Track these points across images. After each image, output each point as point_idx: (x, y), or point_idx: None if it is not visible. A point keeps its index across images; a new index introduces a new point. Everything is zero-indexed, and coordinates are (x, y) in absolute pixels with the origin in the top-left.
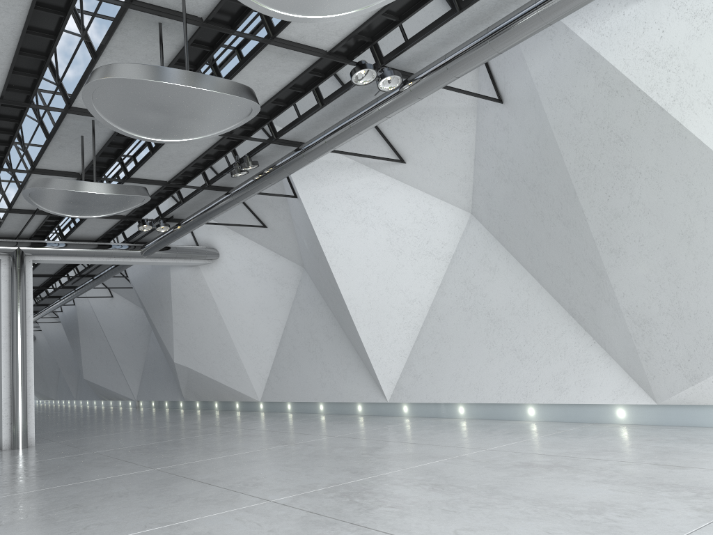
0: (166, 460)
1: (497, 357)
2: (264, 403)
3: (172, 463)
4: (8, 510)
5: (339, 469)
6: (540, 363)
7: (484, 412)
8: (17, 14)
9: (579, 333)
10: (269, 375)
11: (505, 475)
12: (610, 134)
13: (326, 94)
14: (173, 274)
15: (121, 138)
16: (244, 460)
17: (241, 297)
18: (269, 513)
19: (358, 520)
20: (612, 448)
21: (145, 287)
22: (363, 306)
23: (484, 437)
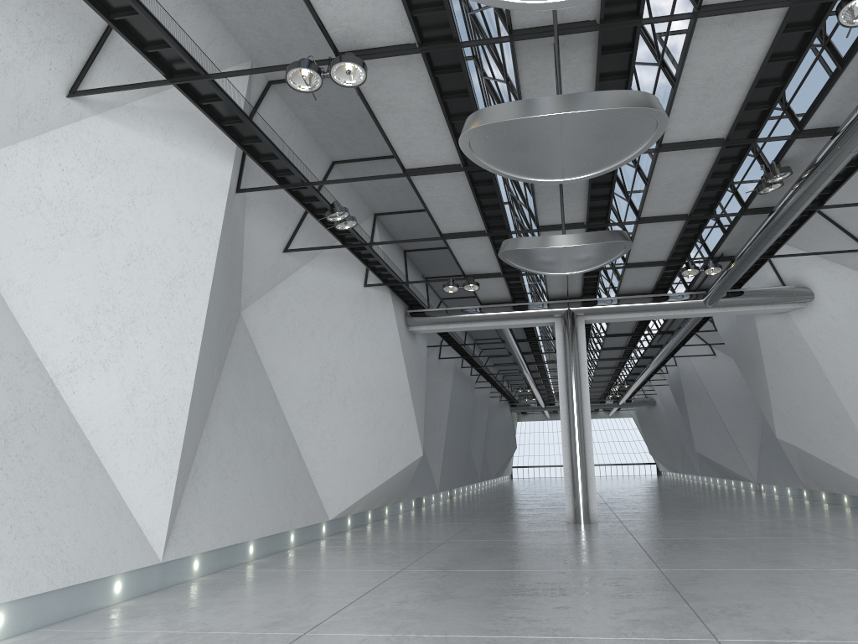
0: (686, 562)
1: None
2: None
3: (687, 567)
4: (482, 584)
5: None
6: None
7: None
8: (426, 85)
9: None
10: None
11: None
12: None
13: (844, 49)
14: (759, 324)
15: (602, 176)
16: (772, 579)
17: (852, 352)
18: None
19: None
20: None
21: (734, 342)
22: None
23: None
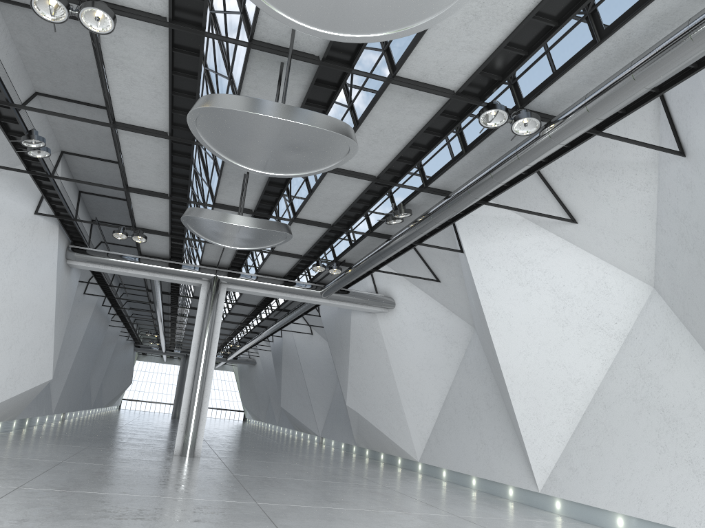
0: (276, 497)
1: (668, 466)
2: (422, 464)
3: (277, 501)
4: (102, 507)
5: None
6: None
7: None
8: (162, 56)
9: None
10: (429, 435)
11: None
12: None
13: (470, 140)
14: (353, 318)
15: (279, 178)
16: (341, 516)
17: (411, 350)
18: None
19: None
20: None
21: (331, 328)
22: (520, 378)
23: None
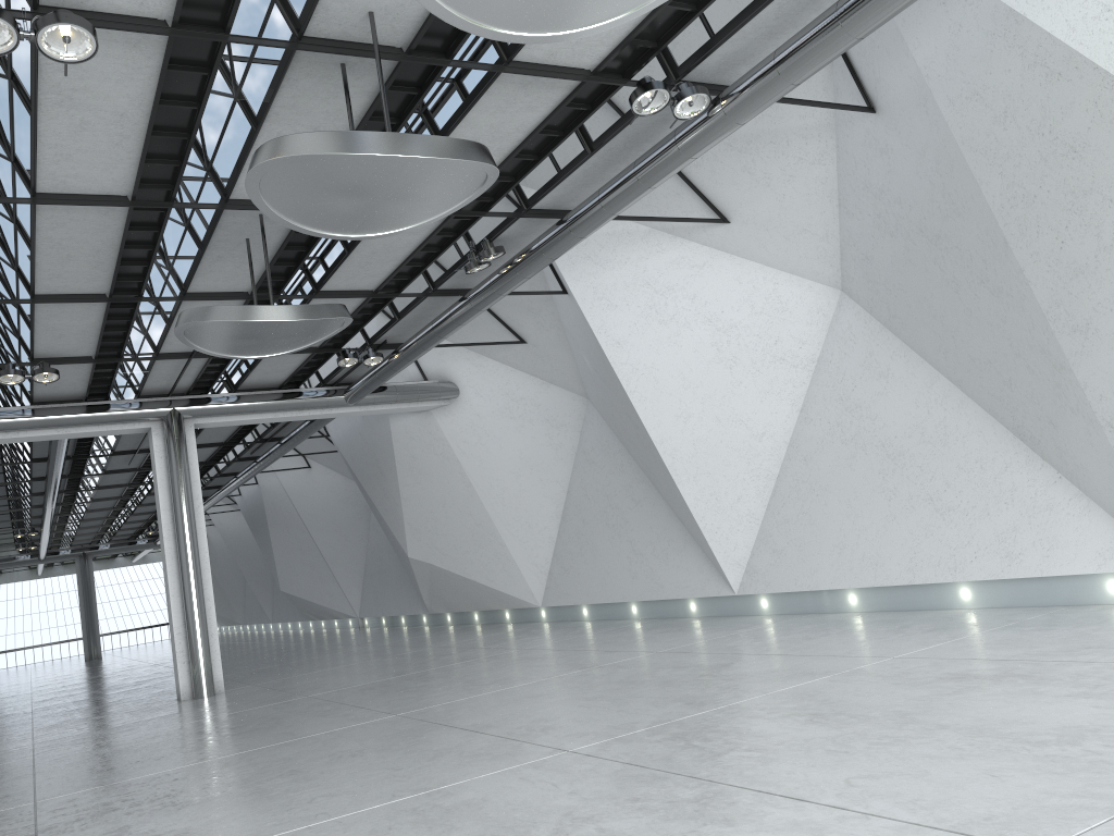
0: (411, 702)
1: (903, 513)
2: (547, 609)
3: (421, 705)
4: (202, 782)
5: (667, 699)
6: (974, 518)
7: (890, 600)
8: (145, 79)
9: (1034, 464)
10: (550, 566)
11: (925, 694)
12: (1056, 143)
13: (597, 133)
14: (395, 426)
15: (302, 235)
16: (524, 694)
17: (498, 452)
18: (568, 768)
19: (700, 771)
20: (1099, 643)
21: (356, 449)
22: (683, 451)
23: (891, 639)
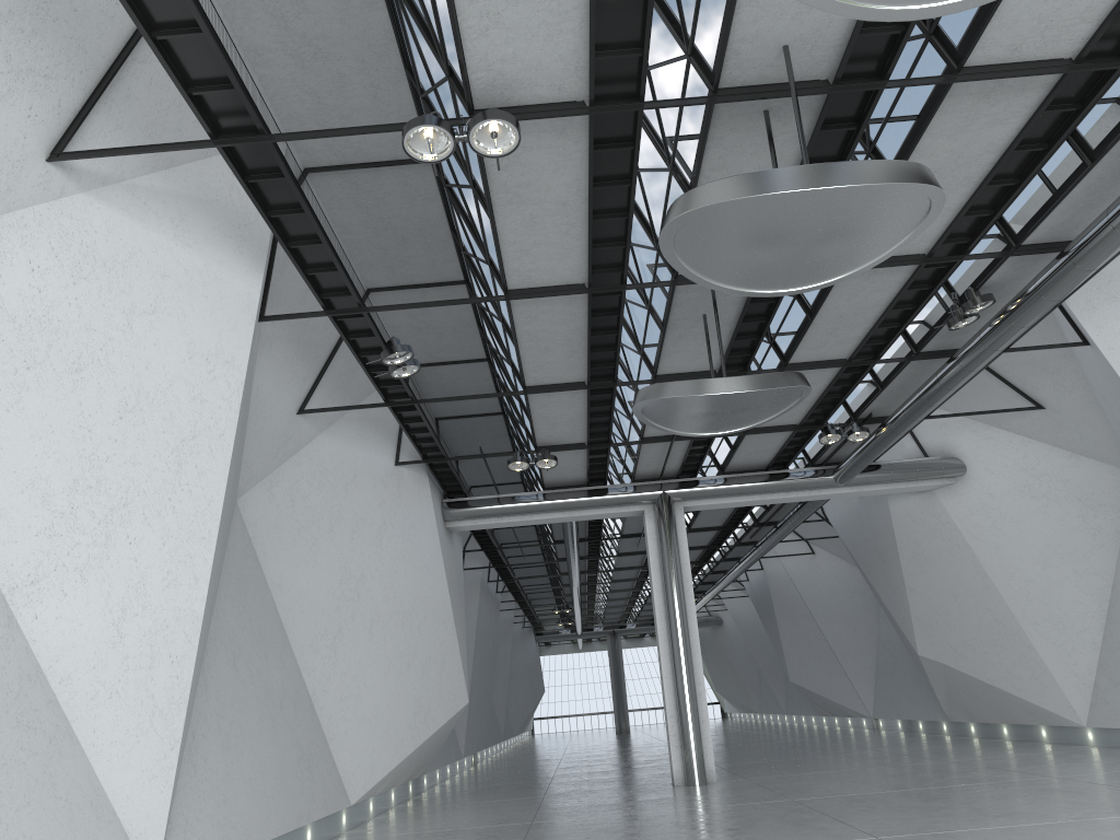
0: (899, 824)
1: None
2: (1094, 731)
3: (908, 830)
4: None
5: None
6: None
7: None
8: (577, 164)
9: None
10: (1094, 677)
11: None
12: None
13: (1097, 139)
14: (894, 508)
15: (759, 305)
16: (1039, 837)
17: (1018, 538)
18: None
19: None
20: None
21: (855, 533)
22: None
23: None
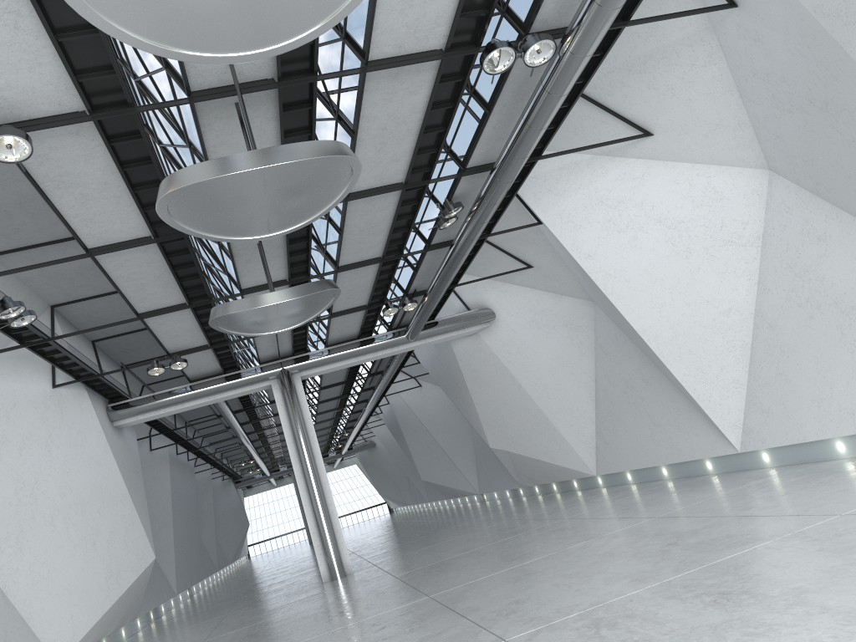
0: (449, 582)
1: None
2: (601, 477)
3: (452, 585)
4: None
5: (621, 575)
6: None
7: None
8: (102, 154)
9: None
10: (595, 441)
11: (837, 564)
12: None
13: (488, 95)
14: (456, 349)
15: (298, 231)
16: (526, 571)
17: (535, 357)
18: None
19: None
20: None
21: (437, 370)
22: (664, 336)
23: (854, 491)
